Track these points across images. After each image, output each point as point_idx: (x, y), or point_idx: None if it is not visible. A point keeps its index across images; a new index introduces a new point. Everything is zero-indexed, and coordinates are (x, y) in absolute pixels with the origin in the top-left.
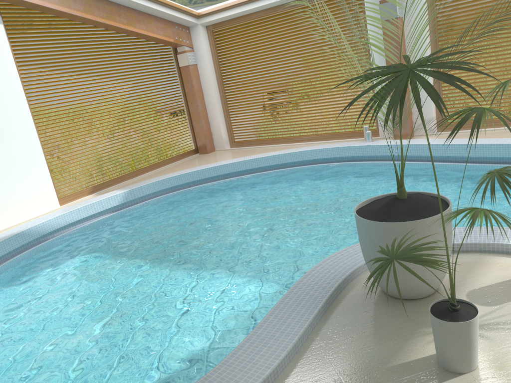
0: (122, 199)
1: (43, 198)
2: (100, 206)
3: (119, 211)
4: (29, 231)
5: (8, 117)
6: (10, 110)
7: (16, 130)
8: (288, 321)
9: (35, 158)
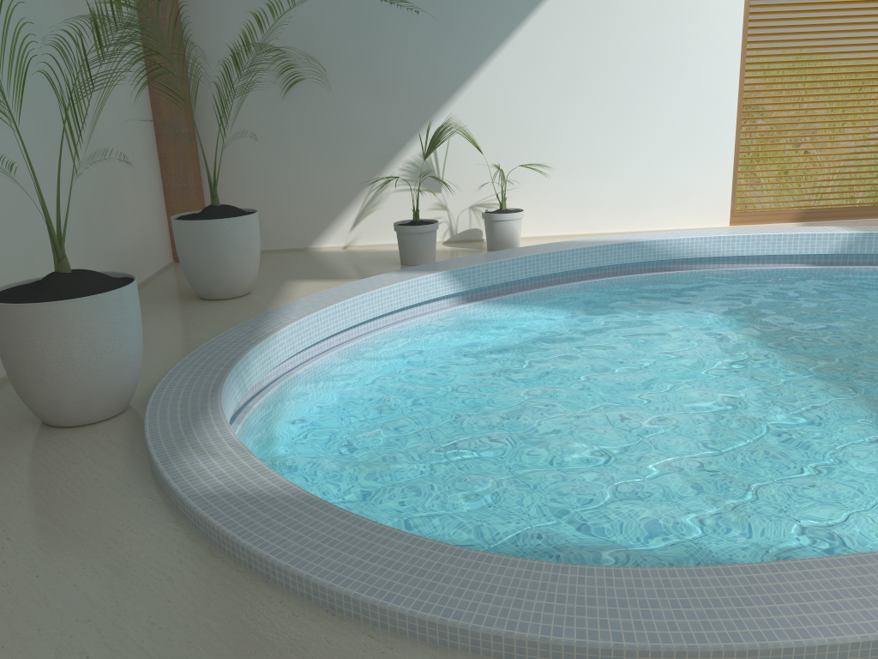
0: (839, 246)
1: (706, 203)
2: (789, 245)
3: (824, 266)
4: (652, 244)
5: (700, 50)
6: (708, 39)
7: (705, 76)
8: (875, 597)
9: (719, 130)
